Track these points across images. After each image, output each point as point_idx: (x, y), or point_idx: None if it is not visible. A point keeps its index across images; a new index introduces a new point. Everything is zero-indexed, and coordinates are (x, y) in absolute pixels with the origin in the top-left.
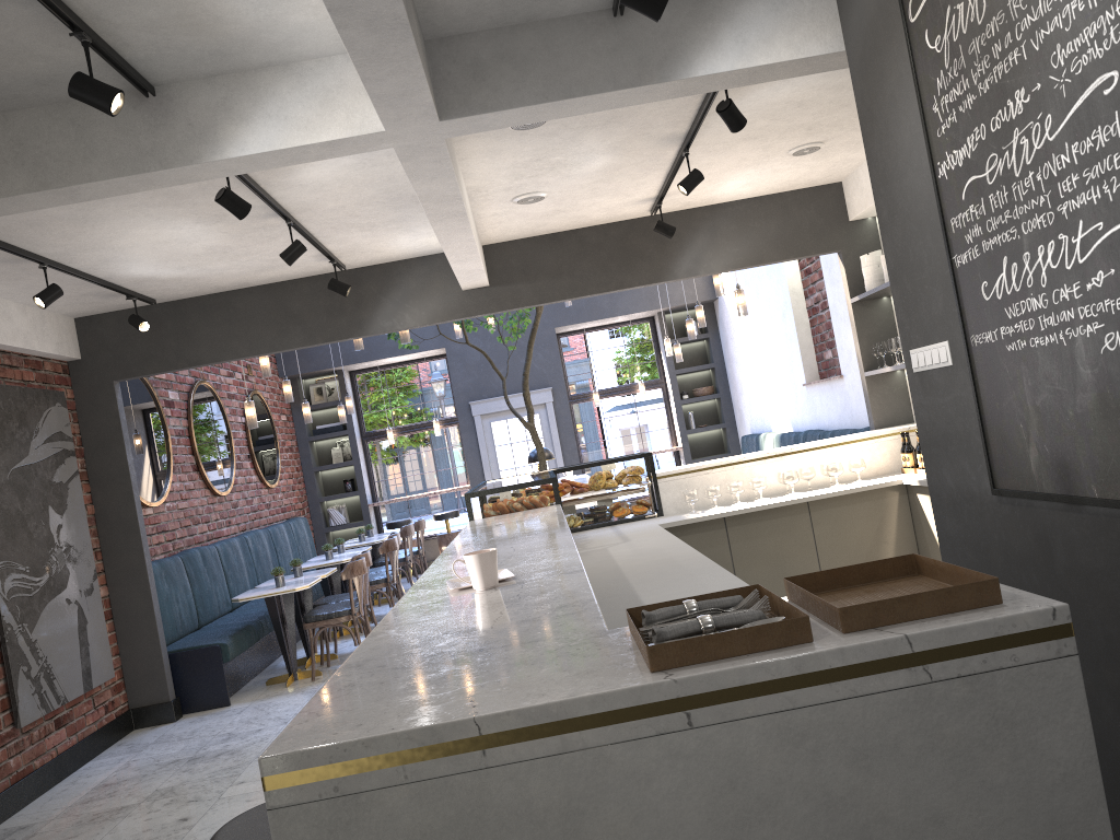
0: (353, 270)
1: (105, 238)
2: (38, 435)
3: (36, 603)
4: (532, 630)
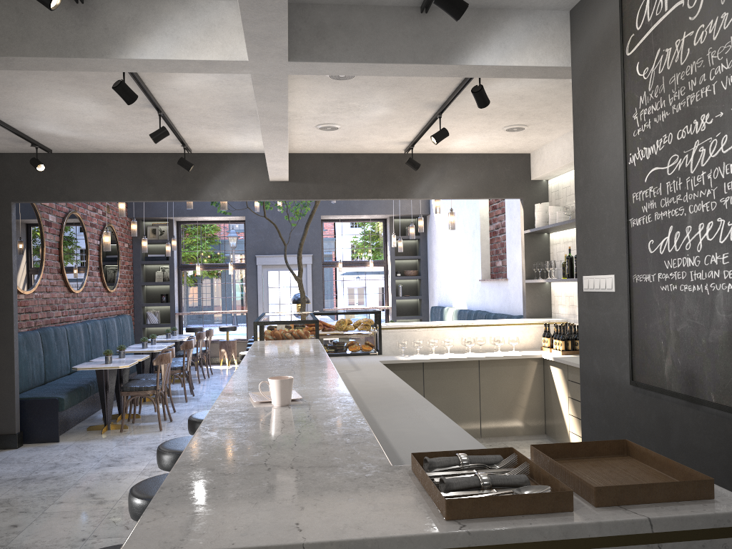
0: (196, 154)
1: (24, 100)
2: None
3: None
4: (329, 454)
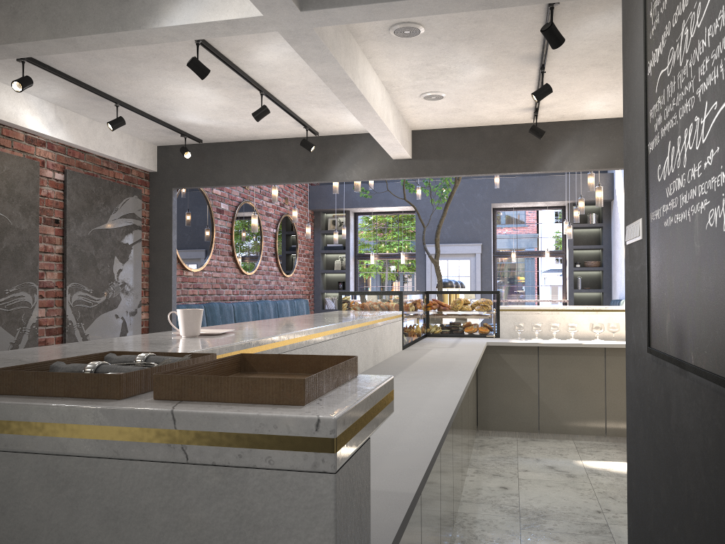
0: (325, 137)
1: (149, 90)
2: (117, 212)
3: (93, 312)
4: None
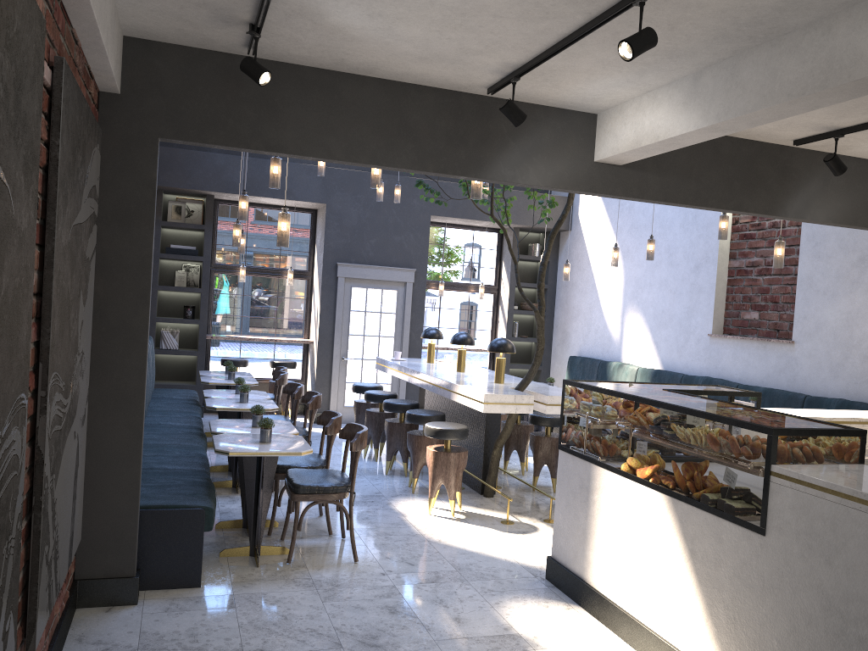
0: (488, 98)
1: None
2: (87, 184)
3: (61, 440)
4: None
